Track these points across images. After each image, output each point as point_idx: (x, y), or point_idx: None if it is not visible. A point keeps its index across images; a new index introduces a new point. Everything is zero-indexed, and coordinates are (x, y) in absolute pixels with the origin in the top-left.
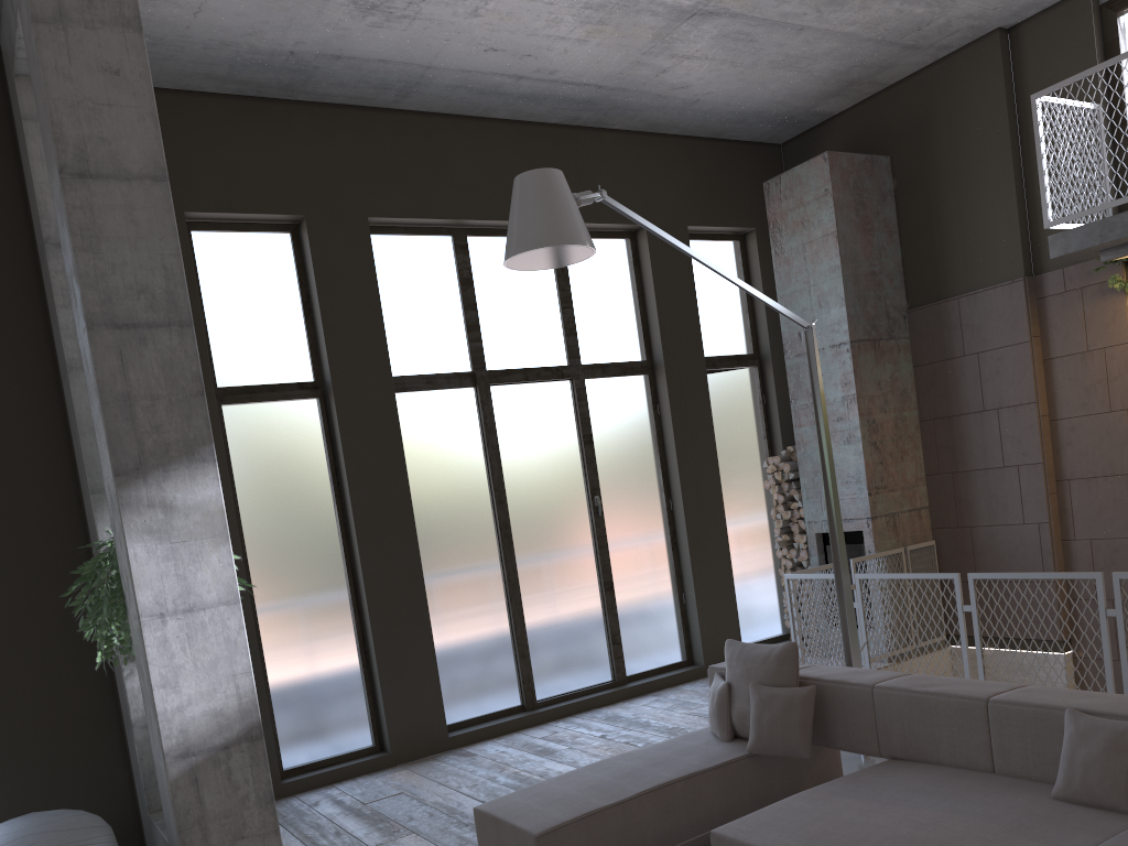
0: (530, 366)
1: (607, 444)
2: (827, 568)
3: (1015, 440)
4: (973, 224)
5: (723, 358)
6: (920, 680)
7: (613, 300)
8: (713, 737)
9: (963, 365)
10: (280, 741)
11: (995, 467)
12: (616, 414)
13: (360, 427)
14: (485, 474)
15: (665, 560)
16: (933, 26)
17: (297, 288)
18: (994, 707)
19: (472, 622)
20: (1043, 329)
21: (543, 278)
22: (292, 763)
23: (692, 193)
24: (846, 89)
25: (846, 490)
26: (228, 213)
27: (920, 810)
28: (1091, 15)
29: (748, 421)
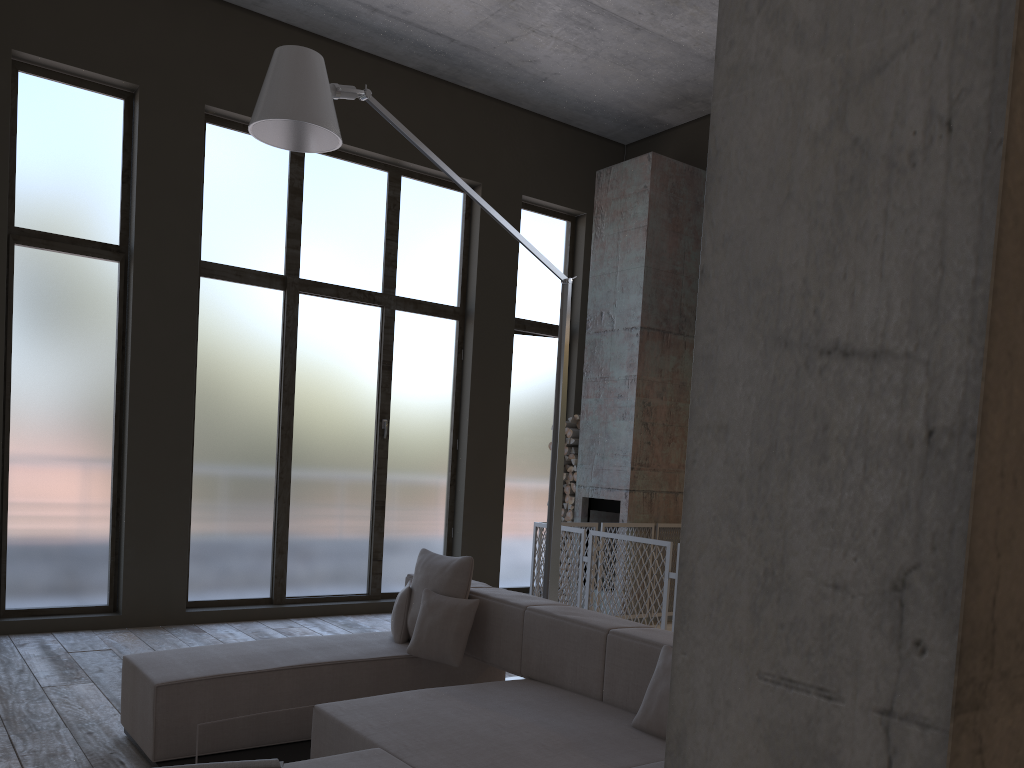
0: (344, 285)
1: (406, 375)
2: (577, 526)
3: None
4: None
5: (534, 323)
6: (570, 609)
7: (438, 244)
8: (390, 638)
9: None
10: (9, 581)
11: None
12: (420, 349)
13: (155, 299)
14: (278, 374)
15: (442, 494)
16: None
17: (121, 153)
18: (611, 638)
19: (235, 510)
20: None
21: (374, 207)
22: (17, 605)
23: (532, 166)
24: (682, 103)
25: (614, 462)
26: (59, 62)
27: (510, 717)
28: None
29: (547, 386)
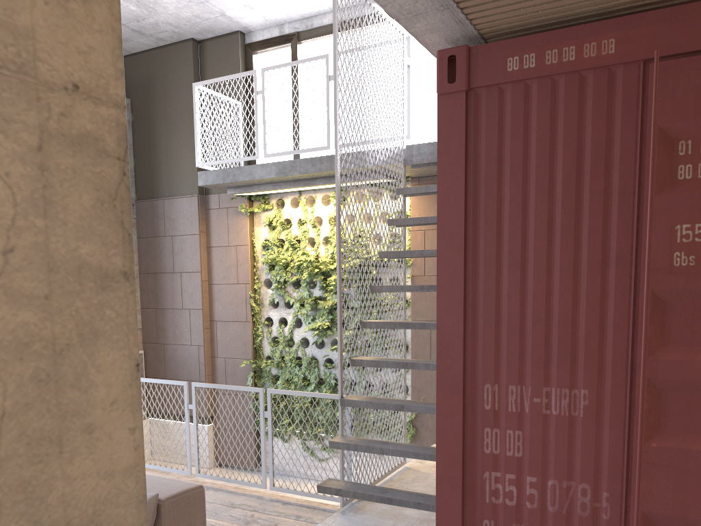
0: None
1: None
2: None
3: (189, 293)
4: (173, 155)
5: None
6: None
7: None
8: None
9: (164, 242)
10: None
11: (178, 308)
12: None
13: None
14: None
15: None
16: (148, 22)
17: None
18: None
19: None
20: (208, 228)
21: None
22: None
23: None
24: None
25: None
26: None
27: None
28: (239, 48)
29: None
